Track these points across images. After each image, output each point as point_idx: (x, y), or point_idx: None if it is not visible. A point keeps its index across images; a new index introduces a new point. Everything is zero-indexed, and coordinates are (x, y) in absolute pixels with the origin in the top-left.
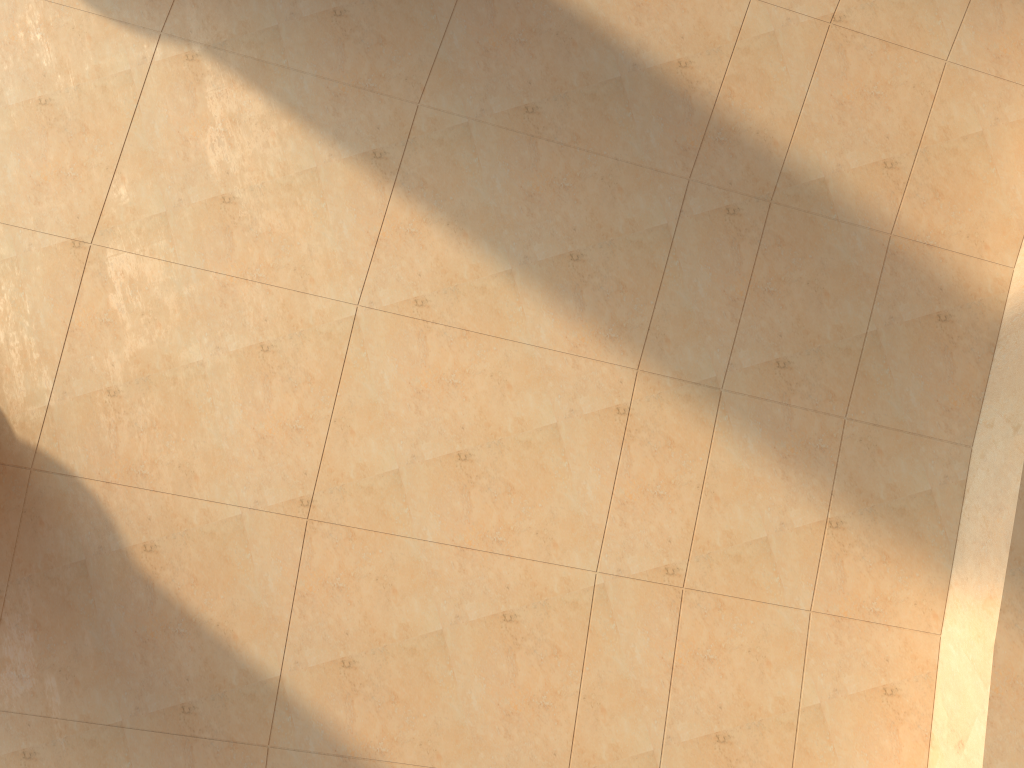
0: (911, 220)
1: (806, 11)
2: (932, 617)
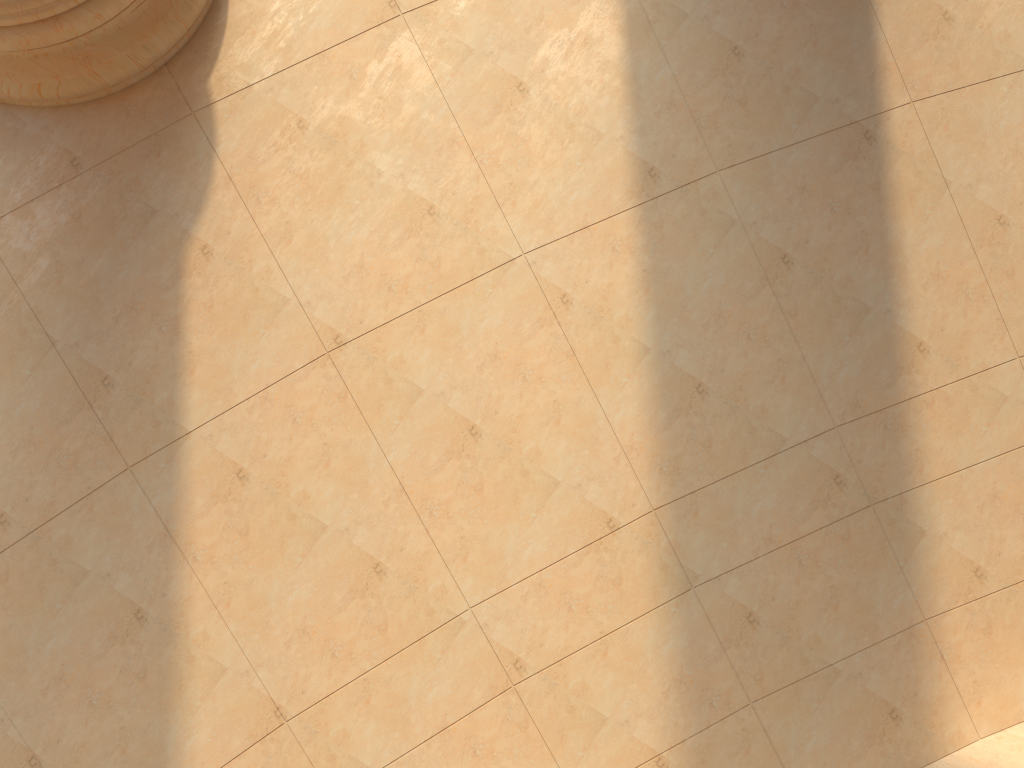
0: (949, 626)
1: None
2: None
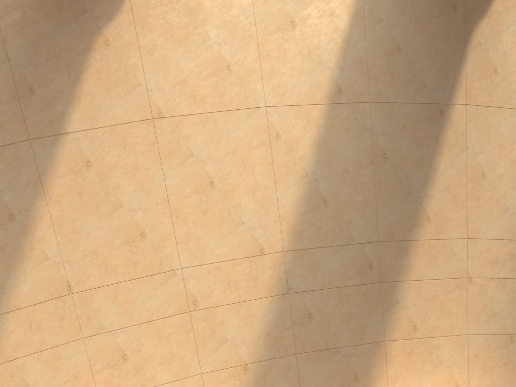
0: (394, 347)
1: (469, 265)
2: None
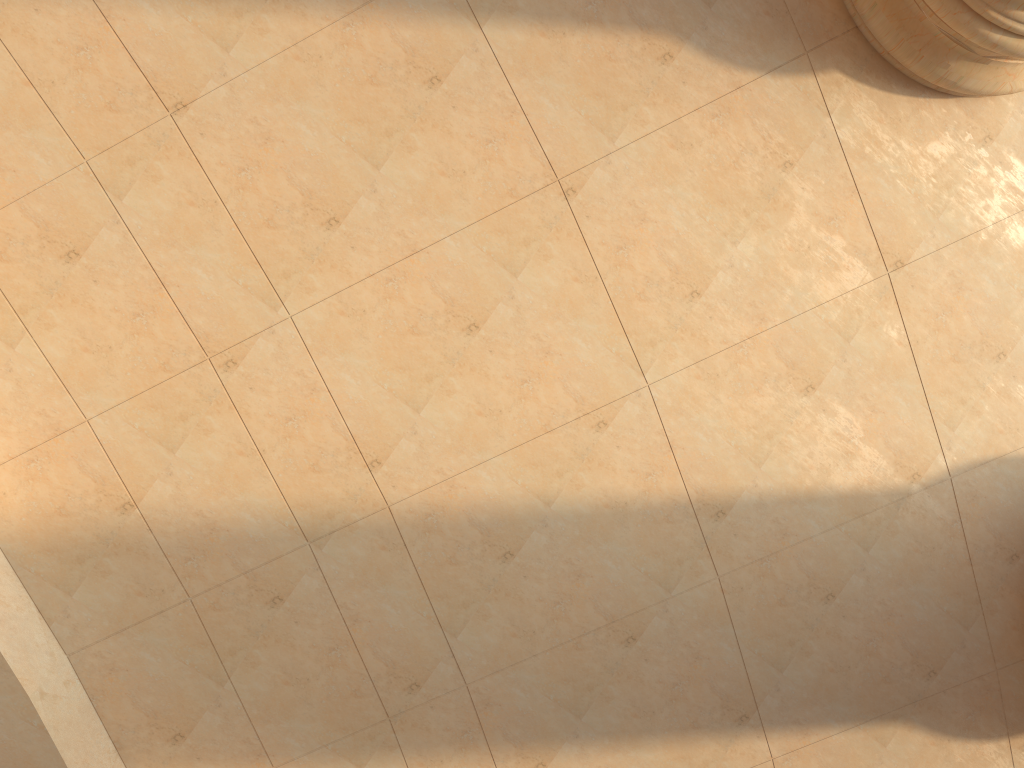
0: None
1: None
2: None
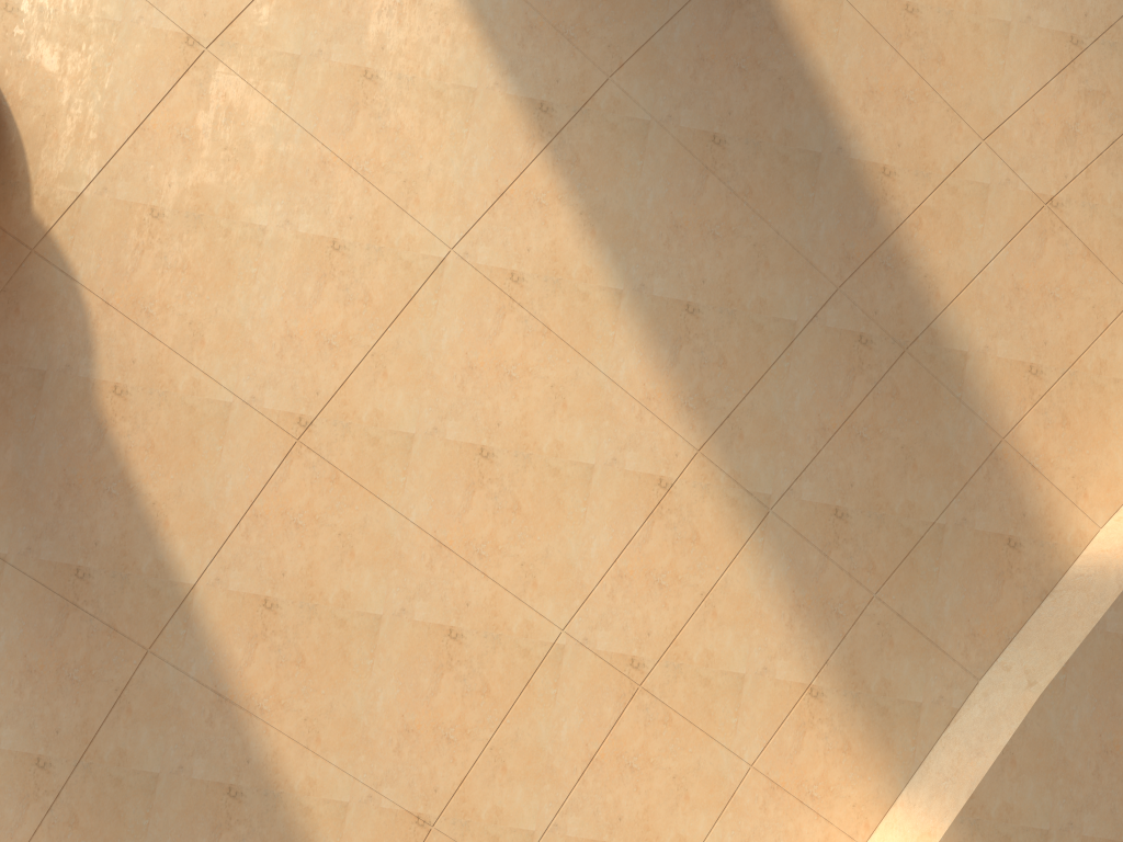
0: (1028, 435)
1: (1028, 181)
2: (863, 826)
